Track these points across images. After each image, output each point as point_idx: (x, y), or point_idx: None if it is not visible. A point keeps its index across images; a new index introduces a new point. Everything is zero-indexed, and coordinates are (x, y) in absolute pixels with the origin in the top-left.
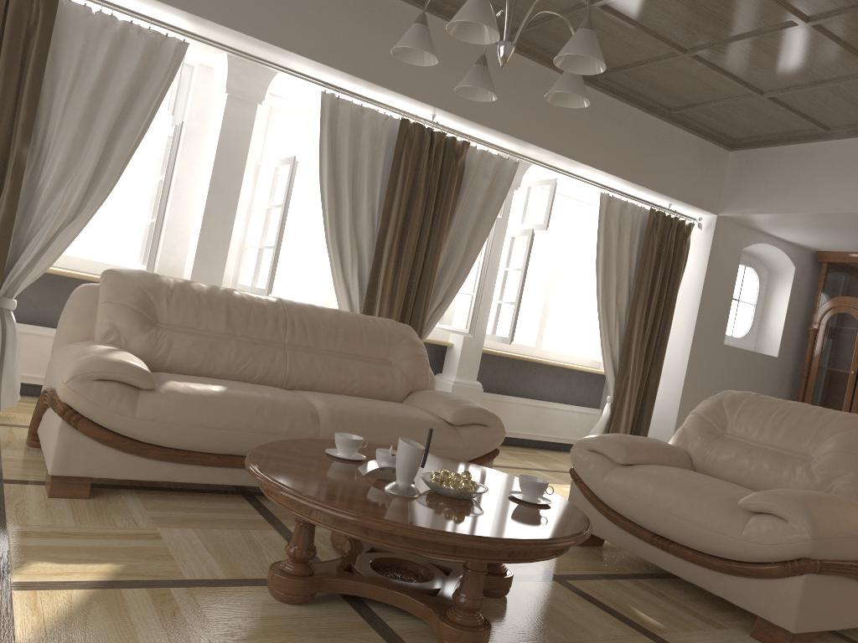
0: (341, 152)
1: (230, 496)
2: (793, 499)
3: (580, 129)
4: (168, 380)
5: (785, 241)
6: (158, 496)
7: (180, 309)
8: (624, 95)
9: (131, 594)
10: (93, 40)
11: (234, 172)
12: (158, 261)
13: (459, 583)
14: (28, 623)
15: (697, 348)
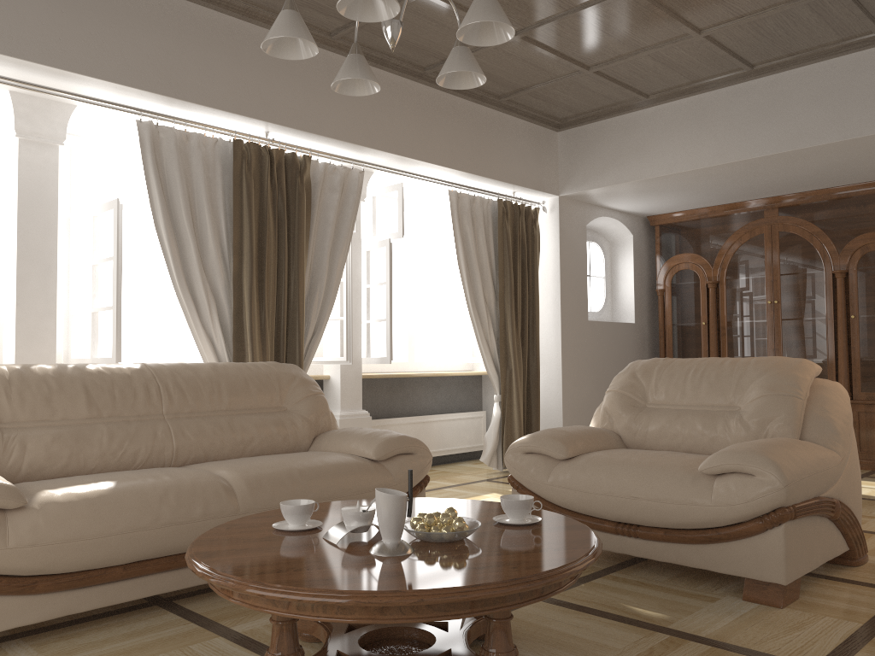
0: (172, 186)
1: (144, 610)
2: (754, 452)
3: (419, 127)
4: (39, 490)
5: (620, 211)
6: (56, 638)
7: (26, 400)
8: None
9: None
10: None
11: (45, 229)
12: None
13: (465, 636)
14: None
15: (567, 329)
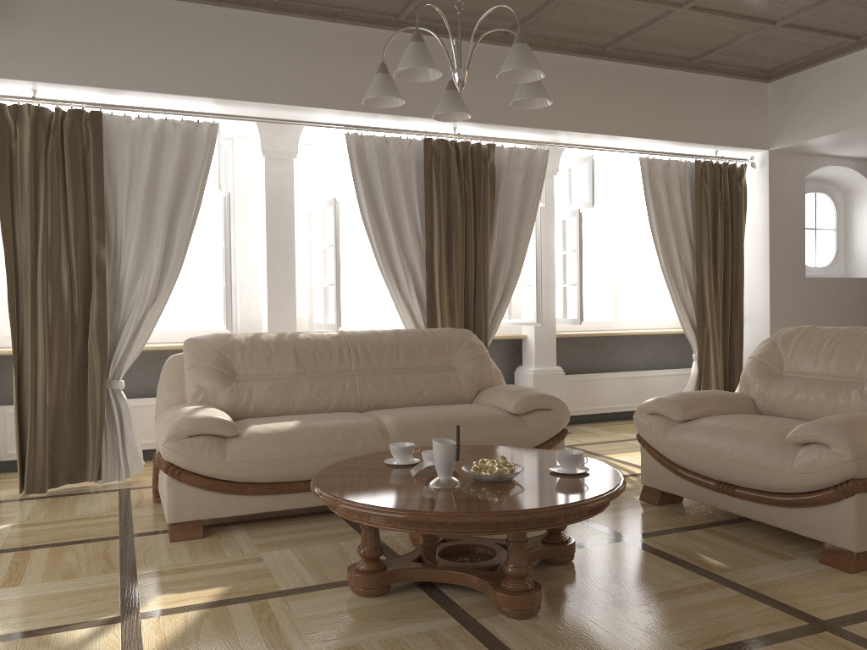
0: (375, 184)
1: (326, 515)
2: (833, 424)
3: (601, 103)
4: (250, 425)
5: (852, 158)
6: (262, 526)
7: (254, 360)
8: (639, 58)
9: (235, 608)
10: (138, 143)
11: (285, 225)
12: (239, 318)
13: None
14: (153, 641)
15: (777, 288)
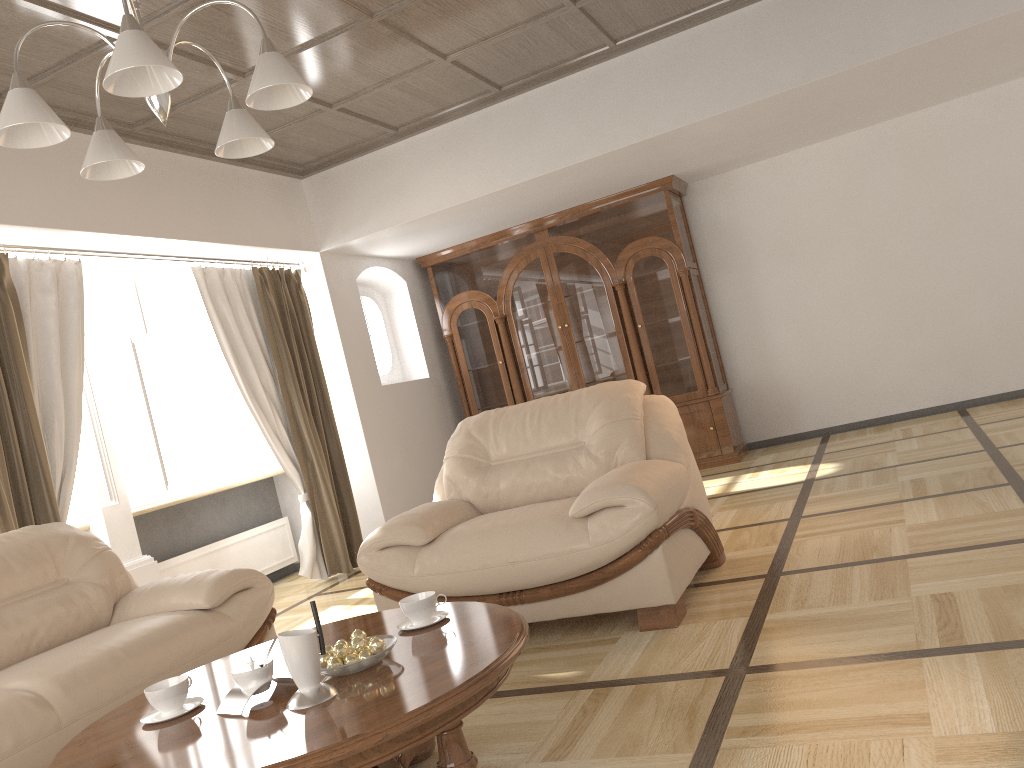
0: None
1: None
2: (618, 483)
3: (140, 197)
4: None
5: (387, 258)
6: None
7: None
8: (174, 143)
9: None
10: None
11: None
12: None
13: (403, 765)
14: None
15: (362, 401)
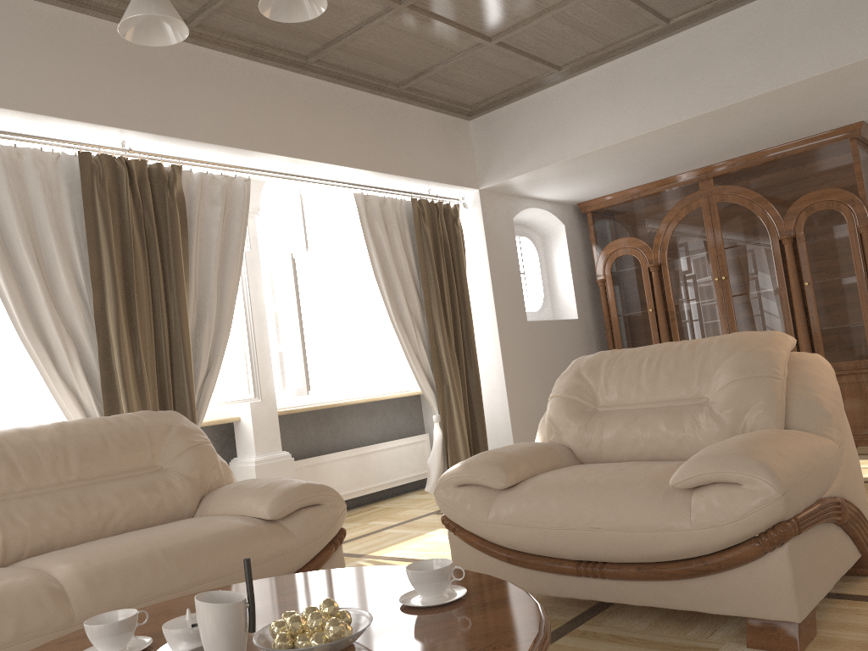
0: (5, 214)
1: None
2: (736, 454)
3: (309, 124)
4: None
5: (548, 201)
6: None
7: None
8: (345, 77)
9: None
10: None
11: None
12: None
13: None
14: None
15: (505, 333)
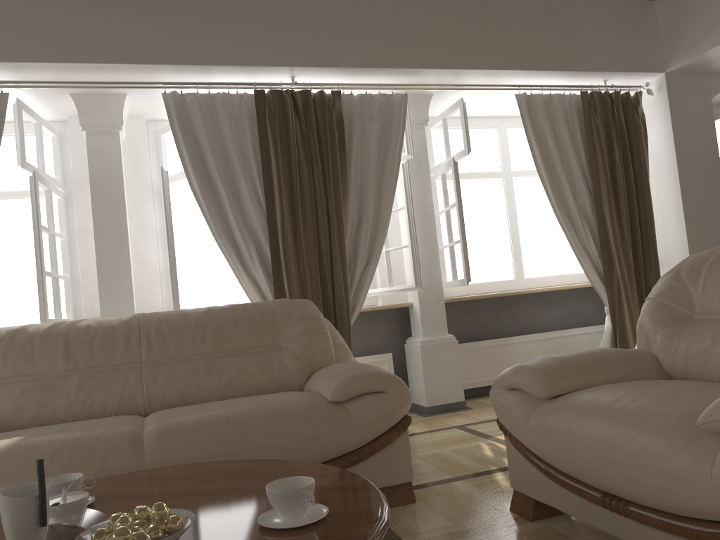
0: (203, 146)
1: None
2: None
3: (460, 35)
4: None
5: None
6: None
7: (8, 358)
8: None
9: None
10: None
11: (114, 203)
12: (83, 311)
13: None
14: None
15: (694, 224)
